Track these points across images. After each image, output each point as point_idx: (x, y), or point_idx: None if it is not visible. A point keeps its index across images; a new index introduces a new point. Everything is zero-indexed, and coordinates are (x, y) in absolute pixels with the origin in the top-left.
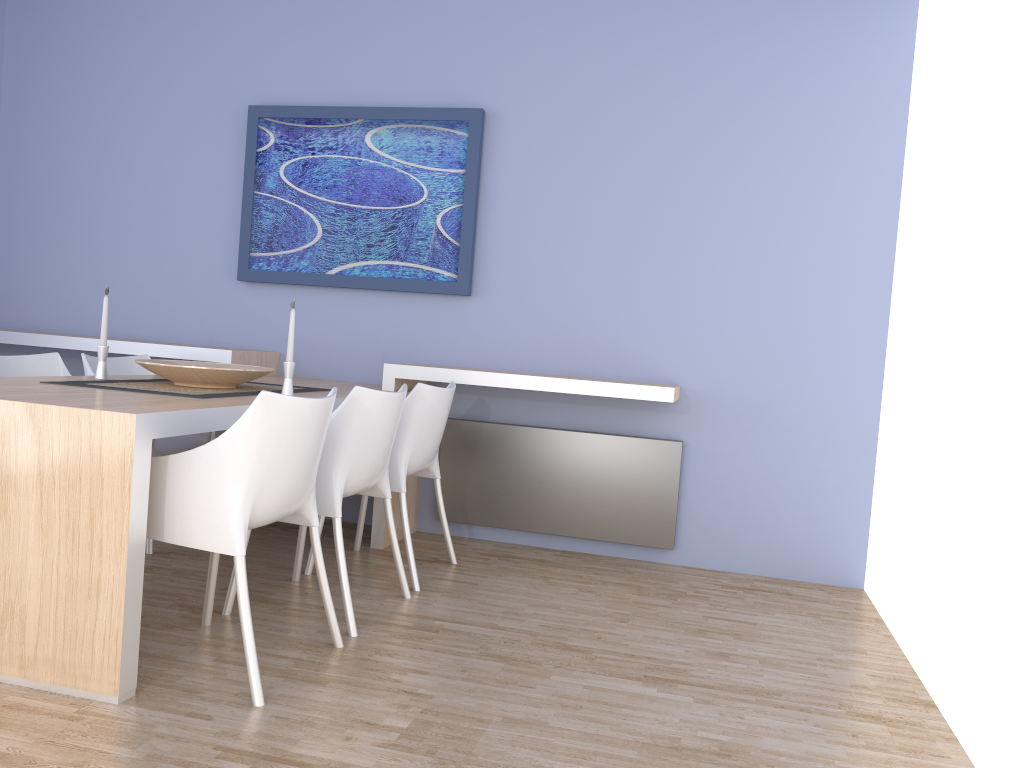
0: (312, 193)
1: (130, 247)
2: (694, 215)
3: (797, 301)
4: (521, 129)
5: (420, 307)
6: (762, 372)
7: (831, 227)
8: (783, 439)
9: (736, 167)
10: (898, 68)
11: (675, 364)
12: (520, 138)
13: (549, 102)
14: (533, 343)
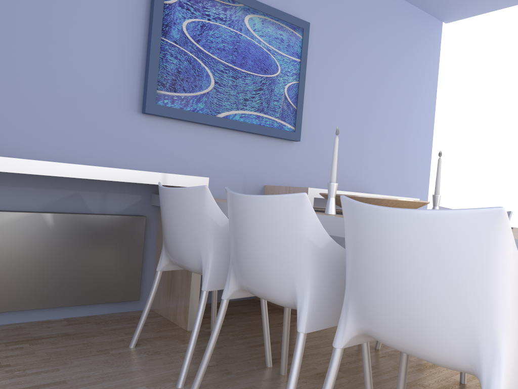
0: (208, 51)
1: (11, 60)
2: (381, 109)
3: (409, 155)
4: (319, 41)
5: (266, 146)
6: (398, 188)
7: (418, 122)
8: None
9: (395, 88)
10: (436, 57)
11: (373, 184)
12: (319, 47)
13: (331, 30)
14: (321, 172)
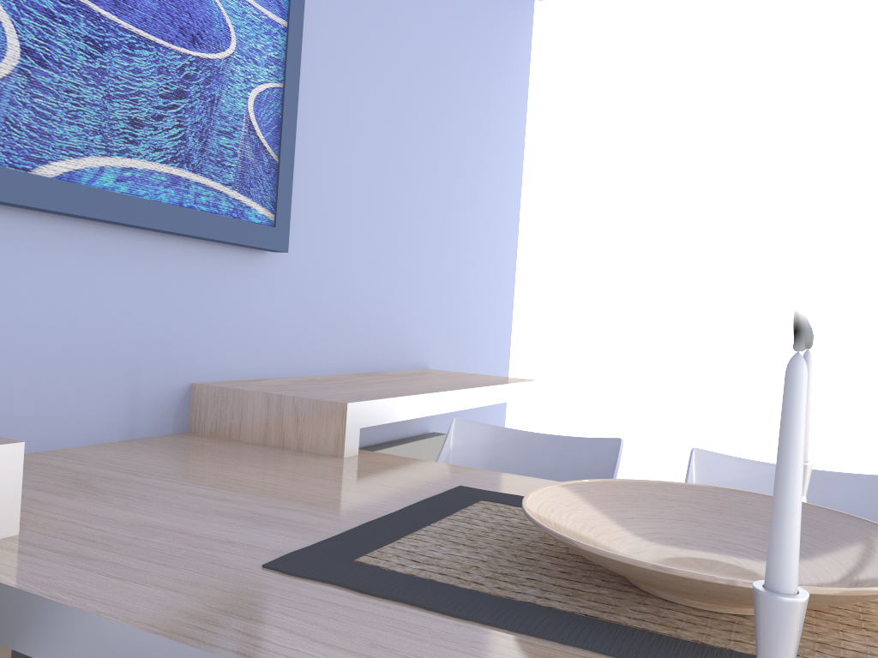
0: None
1: None
2: (443, 171)
3: (484, 273)
4: None
5: (195, 269)
6: (468, 346)
7: (499, 204)
8: (475, 410)
9: (465, 125)
10: (525, 69)
11: (427, 344)
12: None
13: None
14: (330, 329)
